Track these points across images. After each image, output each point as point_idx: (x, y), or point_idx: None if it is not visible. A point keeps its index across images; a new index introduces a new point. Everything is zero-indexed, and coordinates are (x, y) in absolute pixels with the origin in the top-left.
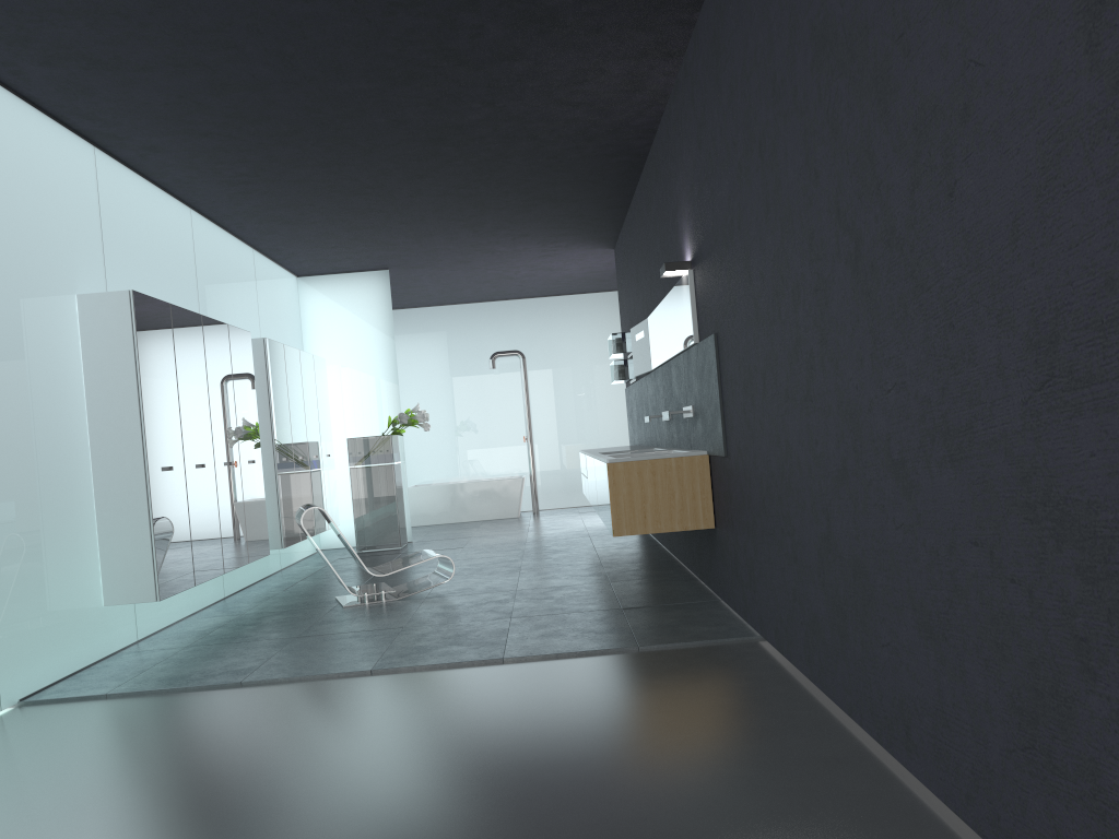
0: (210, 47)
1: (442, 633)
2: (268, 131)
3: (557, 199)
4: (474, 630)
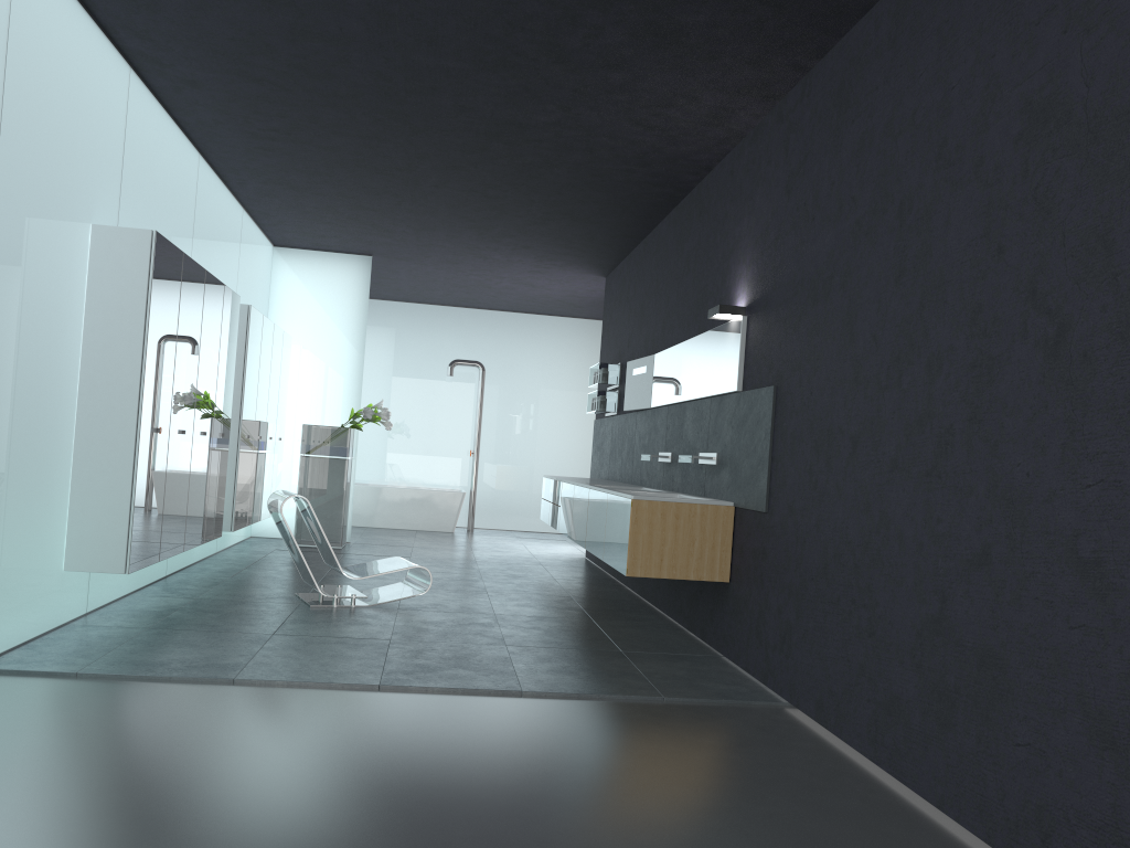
0: None
1: (437, 652)
2: (325, 90)
3: (579, 217)
4: (473, 654)
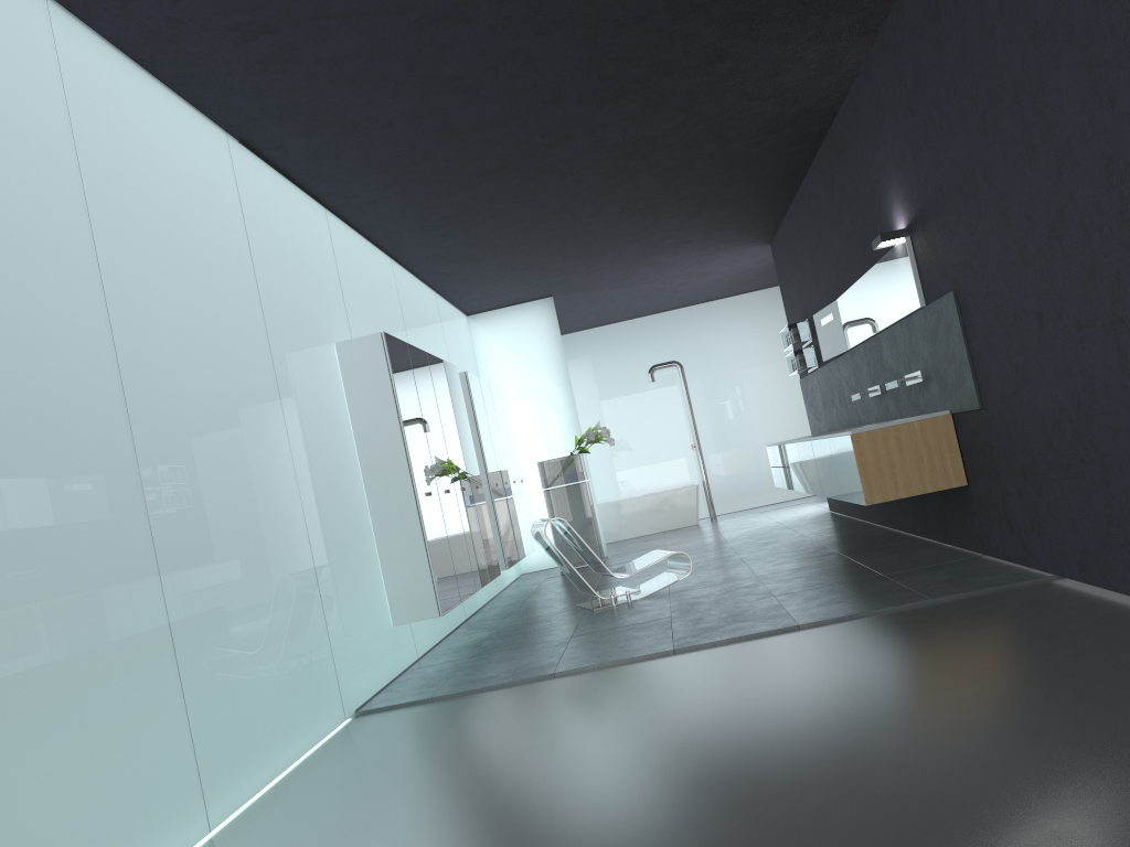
0: (450, 95)
1: (715, 615)
2: (478, 170)
3: (727, 199)
4: (747, 610)
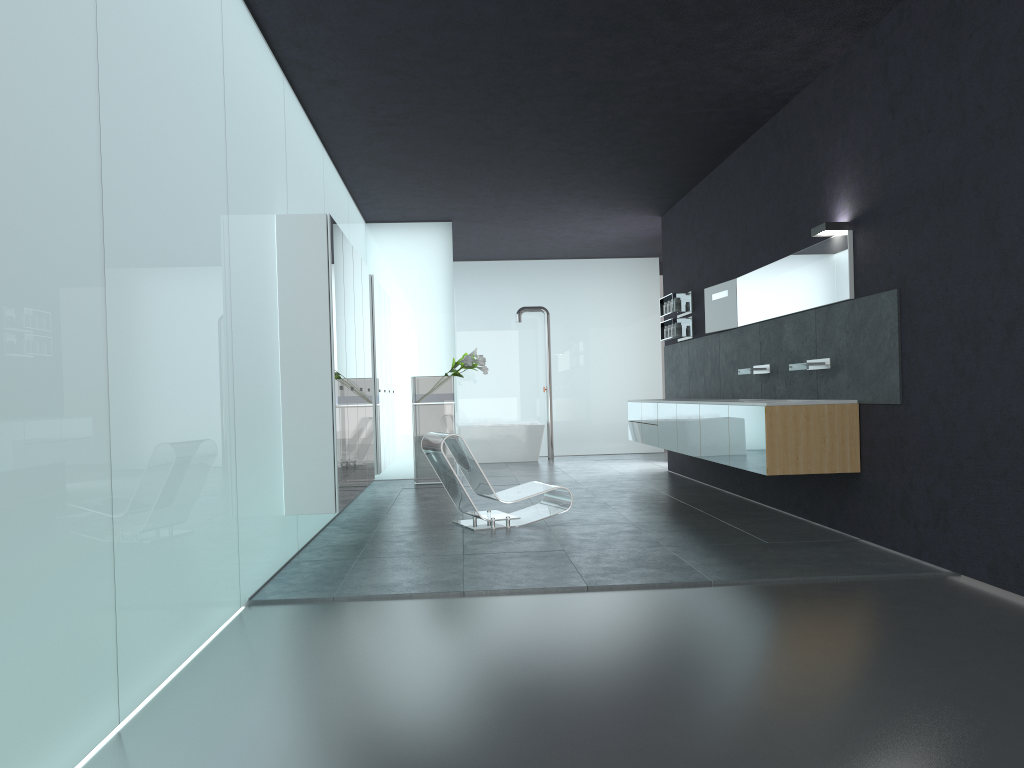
0: None
1: (612, 556)
2: (449, 73)
3: (651, 163)
4: (644, 556)
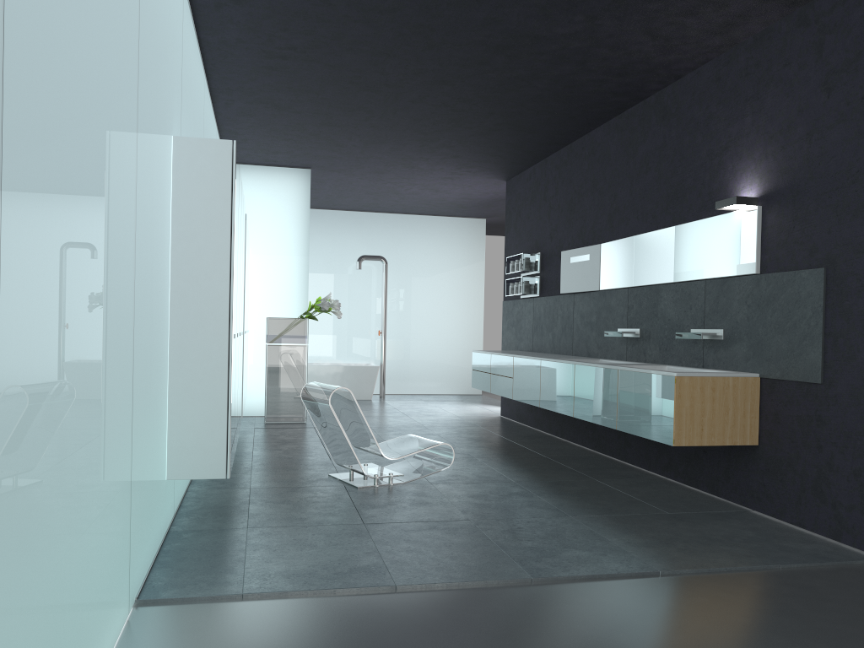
0: None
1: (527, 530)
2: (368, 4)
3: (523, 127)
4: (559, 530)
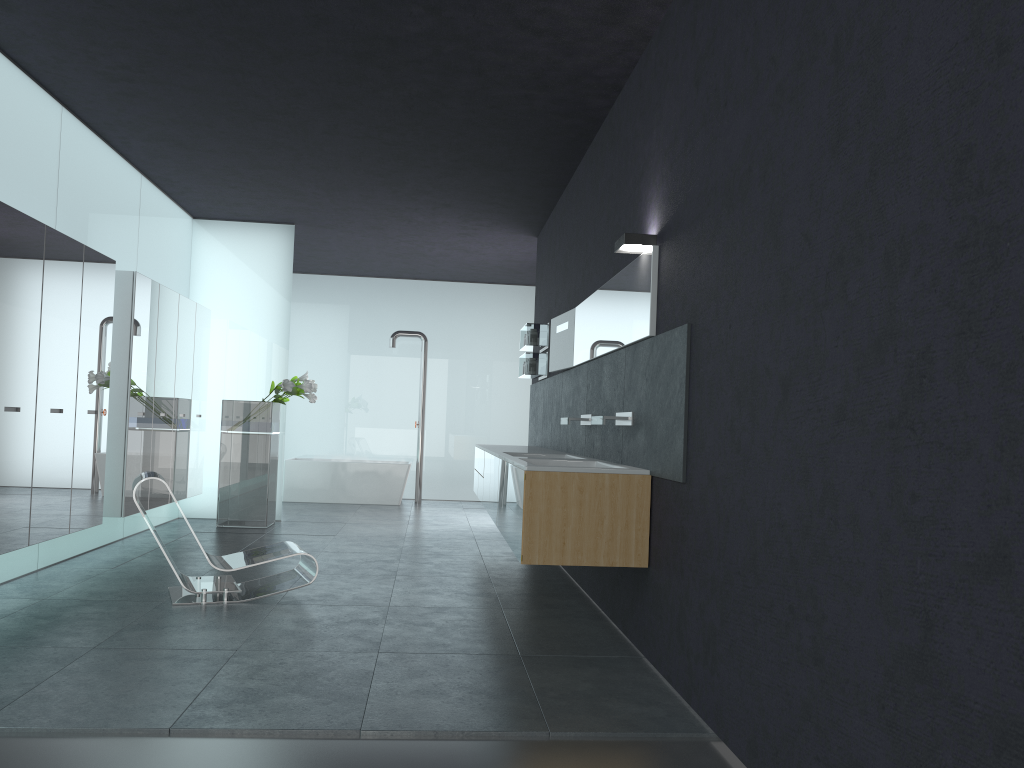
0: None
1: (285, 667)
2: (153, 3)
3: (490, 164)
4: (328, 669)
